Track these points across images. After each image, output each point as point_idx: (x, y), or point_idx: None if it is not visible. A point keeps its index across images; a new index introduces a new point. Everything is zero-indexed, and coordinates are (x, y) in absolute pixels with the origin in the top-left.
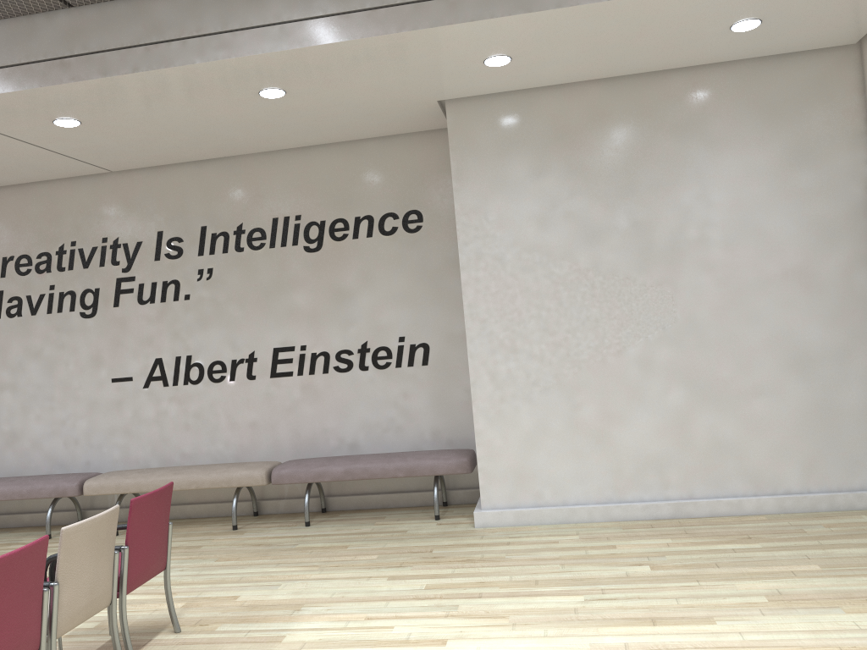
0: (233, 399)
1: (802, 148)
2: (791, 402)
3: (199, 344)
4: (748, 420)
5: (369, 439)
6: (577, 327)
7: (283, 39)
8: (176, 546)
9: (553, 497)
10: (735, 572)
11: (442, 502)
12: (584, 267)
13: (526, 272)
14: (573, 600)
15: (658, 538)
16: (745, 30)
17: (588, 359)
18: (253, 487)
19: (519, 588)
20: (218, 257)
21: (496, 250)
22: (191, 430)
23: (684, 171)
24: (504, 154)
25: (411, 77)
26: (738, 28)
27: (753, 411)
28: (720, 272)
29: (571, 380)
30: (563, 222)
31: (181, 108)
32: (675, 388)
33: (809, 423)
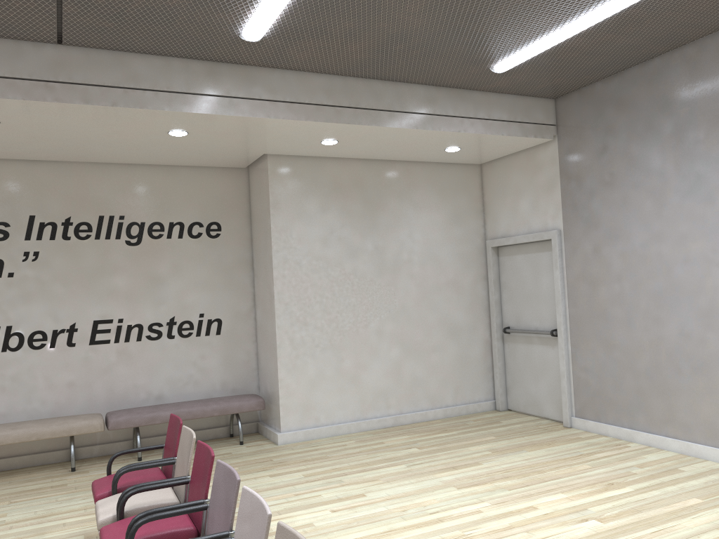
0: (52, 364)
1: (456, 215)
2: (449, 354)
3: (20, 316)
4: (429, 365)
5: (173, 391)
6: (343, 310)
7: (231, 108)
8: (38, 488)
9: (326, 419)
10: (461, 444)
11: (228, 434)
12: (348, 272)
13: (314, 273)
14: (401, 467)
15: (400, 436)
16: (451, 151)
17: (348, 329)
18: (67, 438)
19: (362, 467)
20: (45, 243)
21: (296, 257)
22: (7, 392)
23: (402, 220)
24: (303, 195)
25: (273, 140)
26: (450, 150)
27: (432, 360)
28: (418, 280)
29: (338, 343)
30: (337, 243)
31: (98, 129)
32: (394, 347)
33: (457, 366)
